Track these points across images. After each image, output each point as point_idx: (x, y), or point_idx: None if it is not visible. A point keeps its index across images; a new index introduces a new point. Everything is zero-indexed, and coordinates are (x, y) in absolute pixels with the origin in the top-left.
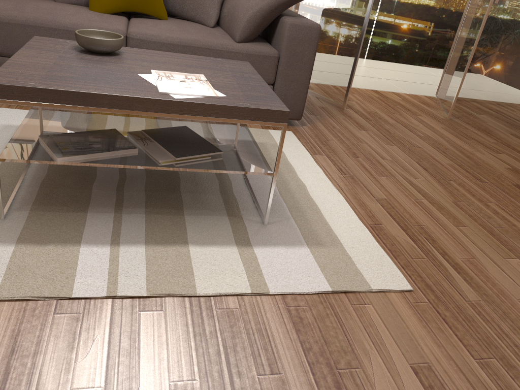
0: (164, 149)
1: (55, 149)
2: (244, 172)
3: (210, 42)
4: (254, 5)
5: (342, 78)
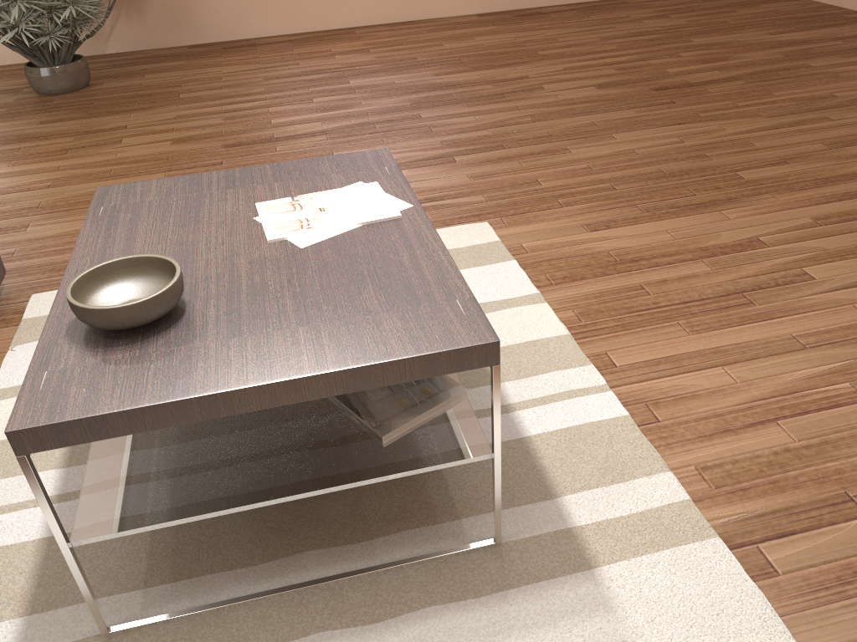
0: None
1: (434, 400)
2: None
3: None
4: None
5: None
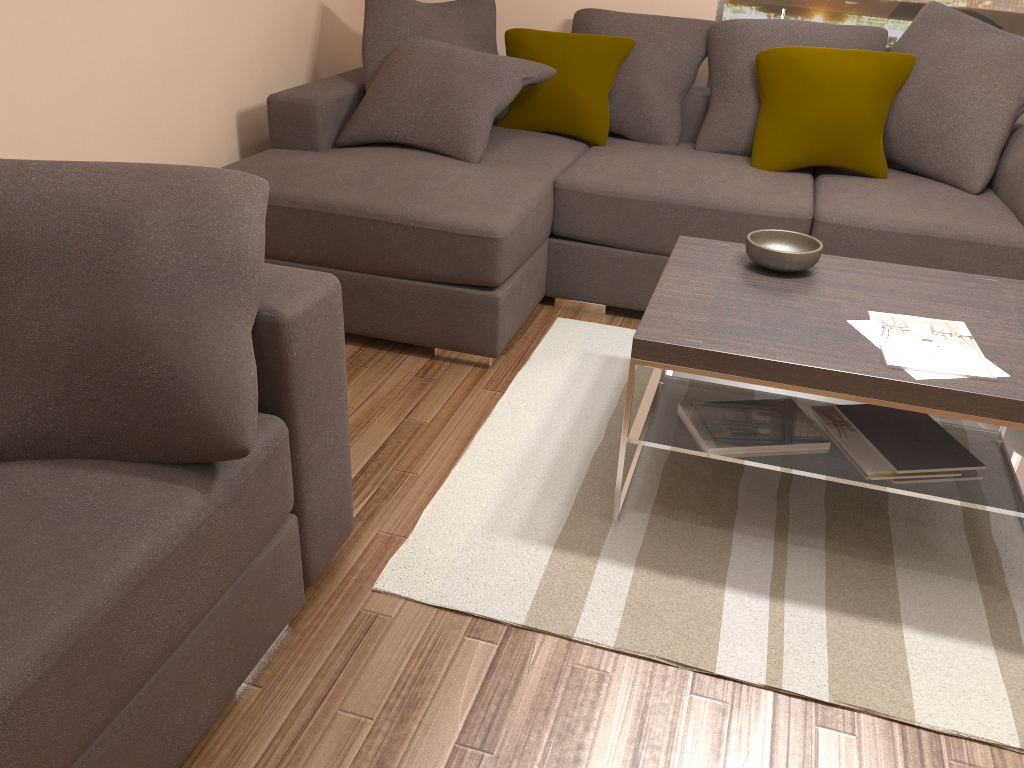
0: (875, 449)
1: (703, 431)
2: None
3: (971, 230)
4: None
5: None
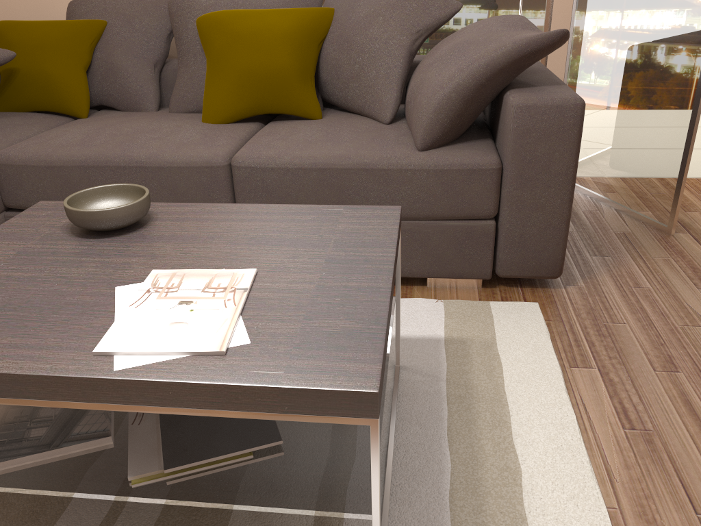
0: (161, 437)
1: None
2: (303, 511)
3: (367, 157)
4: (446, 81)
5: (664, 176)
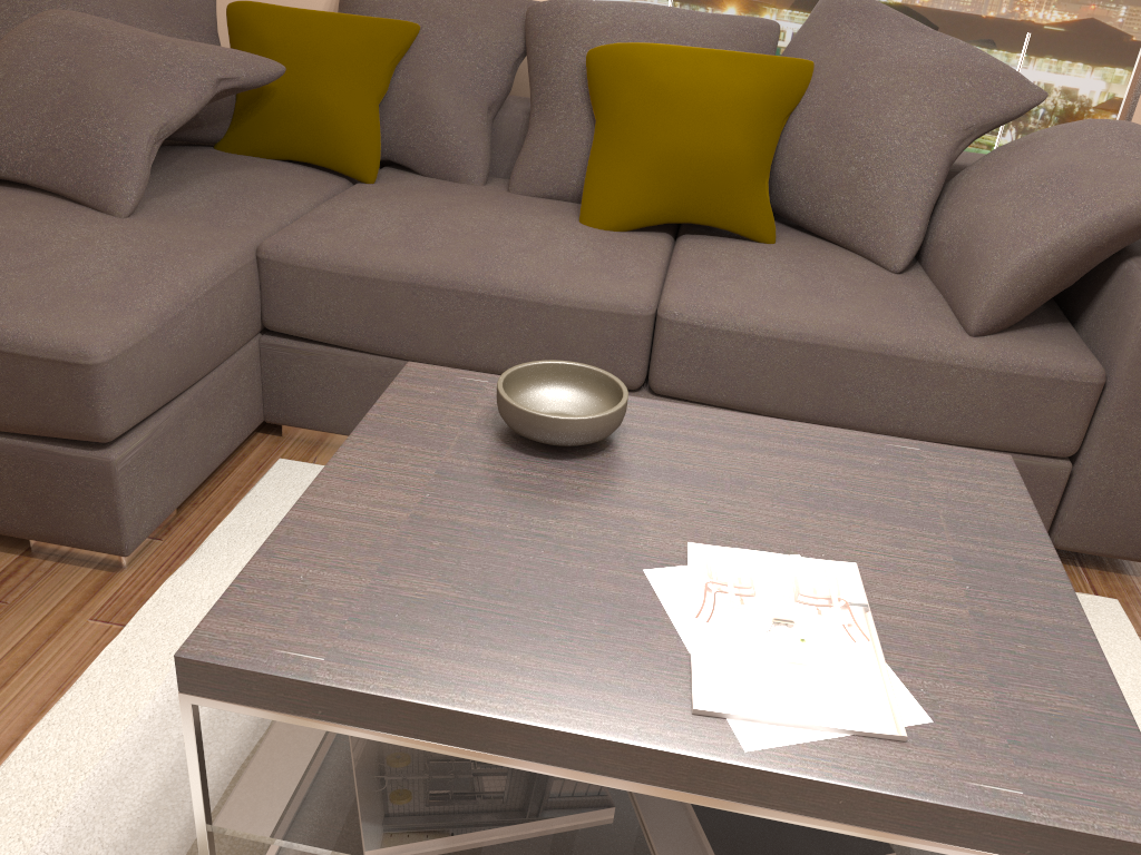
0: (697, 821)
1: (371, 797)
2: None
3: (888, 336)
4: (1041, 233)
5: None
